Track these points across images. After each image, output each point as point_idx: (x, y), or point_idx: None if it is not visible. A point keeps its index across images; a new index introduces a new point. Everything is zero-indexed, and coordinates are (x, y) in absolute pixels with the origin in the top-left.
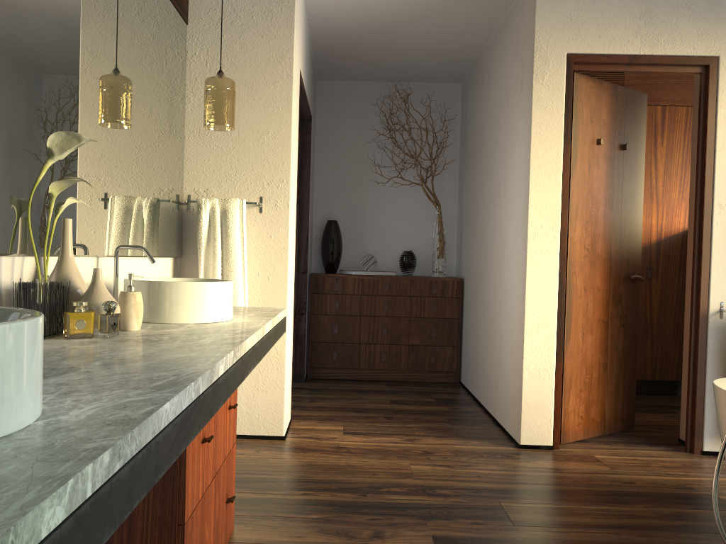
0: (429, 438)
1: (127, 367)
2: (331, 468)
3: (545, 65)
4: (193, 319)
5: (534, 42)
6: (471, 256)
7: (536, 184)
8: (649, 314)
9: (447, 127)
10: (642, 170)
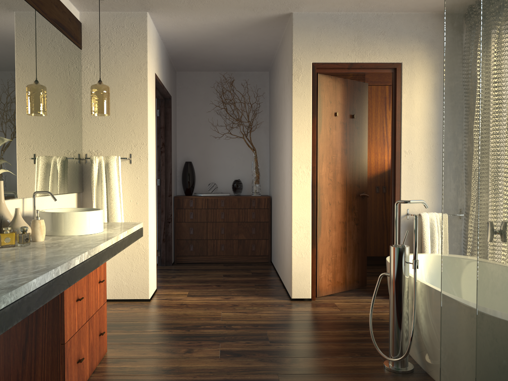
0: (239, 296)
1: (25, 262)
2: (173, 316)
3: (299, 70)
4: (77, 233)
5: (292, 56)
6: (274, 182)
7: (296, 142)
8: (385, 215)
9: (261, 100)
10: (366, 129)
